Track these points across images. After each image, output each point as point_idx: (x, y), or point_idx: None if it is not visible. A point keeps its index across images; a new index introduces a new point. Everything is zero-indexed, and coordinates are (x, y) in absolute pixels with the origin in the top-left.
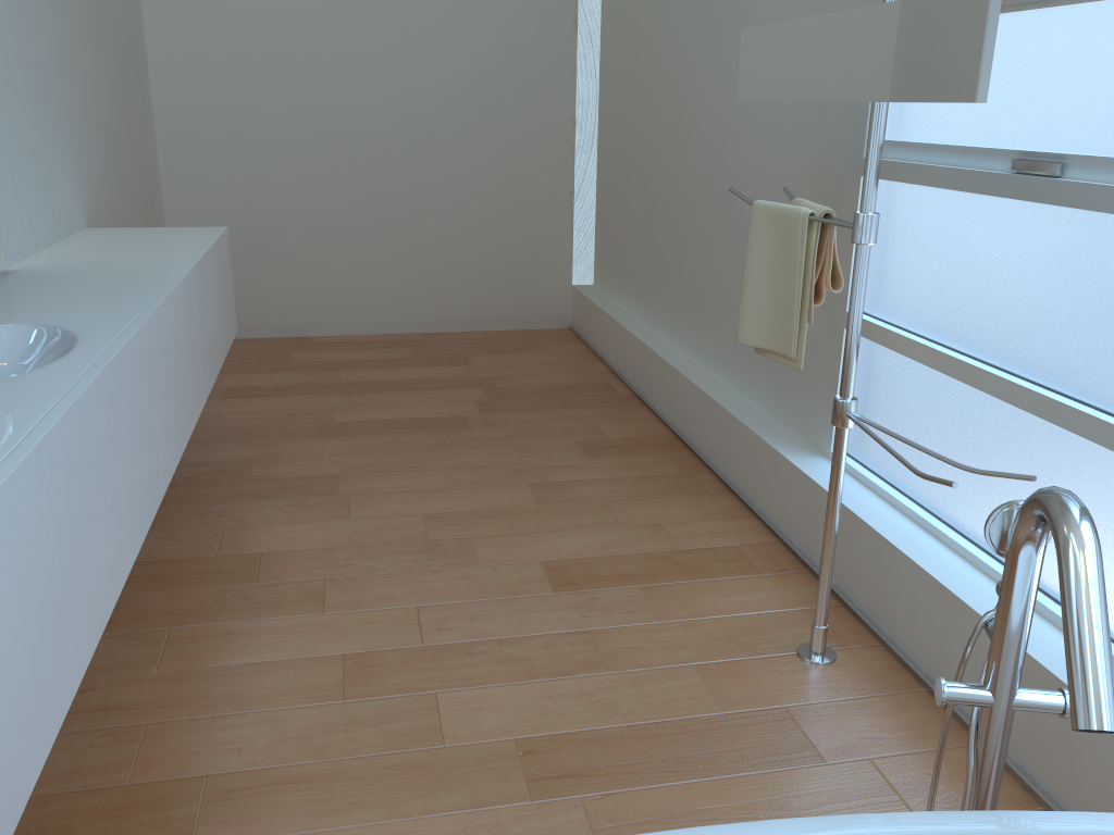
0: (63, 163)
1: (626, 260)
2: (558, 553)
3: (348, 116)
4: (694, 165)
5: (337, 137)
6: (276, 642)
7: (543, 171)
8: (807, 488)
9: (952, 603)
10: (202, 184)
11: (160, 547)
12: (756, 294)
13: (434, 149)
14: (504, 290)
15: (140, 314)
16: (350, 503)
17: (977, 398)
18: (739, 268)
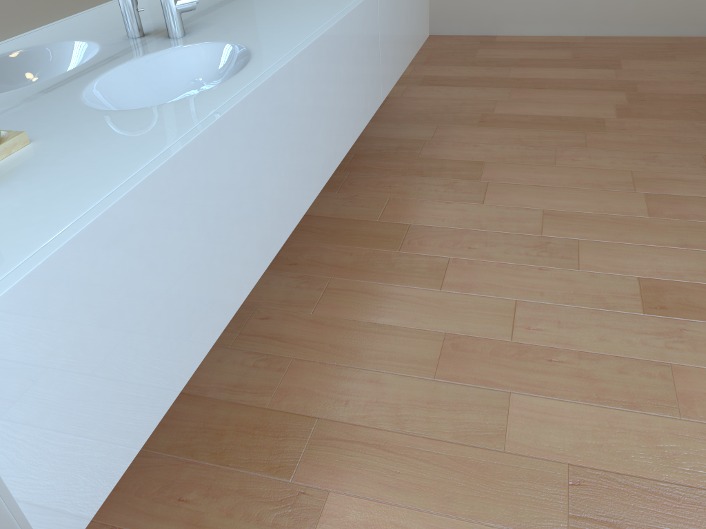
0: None
1: None
2: (657, 272)
3: None
4: None
5: None
6: (399, 308)
7: None
8: None
9: None
10: None
11: (343, 207)
12: None
13: None
14: (666, 0)
15: (310, 36)
16: (487, 190)
17: None
18: None
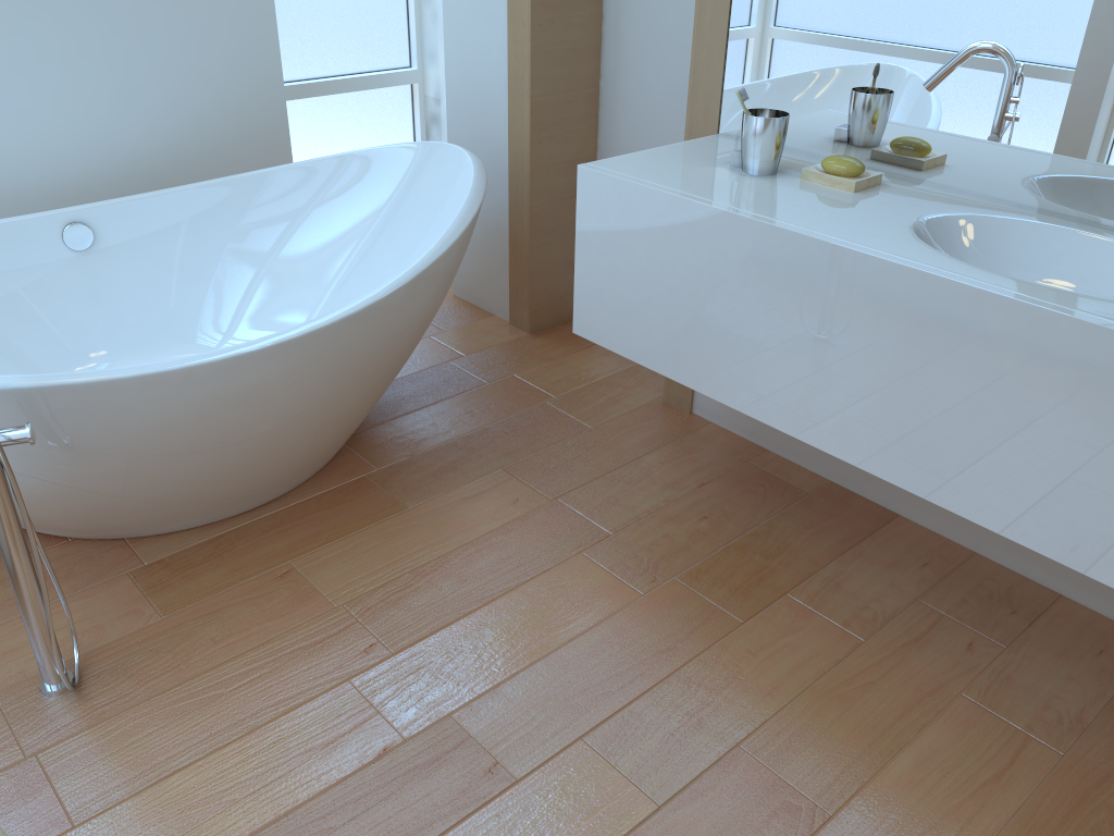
0: None
1: None
2: None
3: None
4: None
5: None
6: (926, 795)
7: None
8: None
9: None
10: None
11: None
12: None
13: None
14: None
15: None
16: None
17: None
18: None
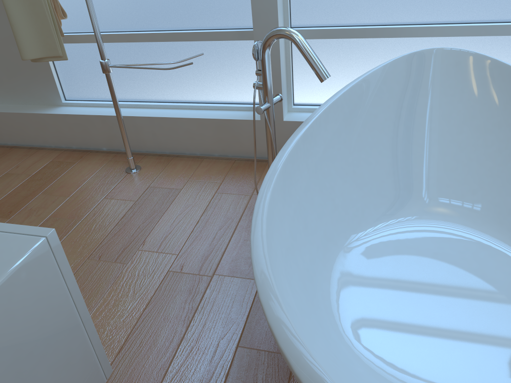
0: None
1: None
2: None
3: None
4: None
5: None
6: None
7: None
8: (69, 119)
9: (171, 121)
10: None
11: None
12: (25, 32)
13: None
14: None
15: None
16: None
17: (132, 47)
18: None
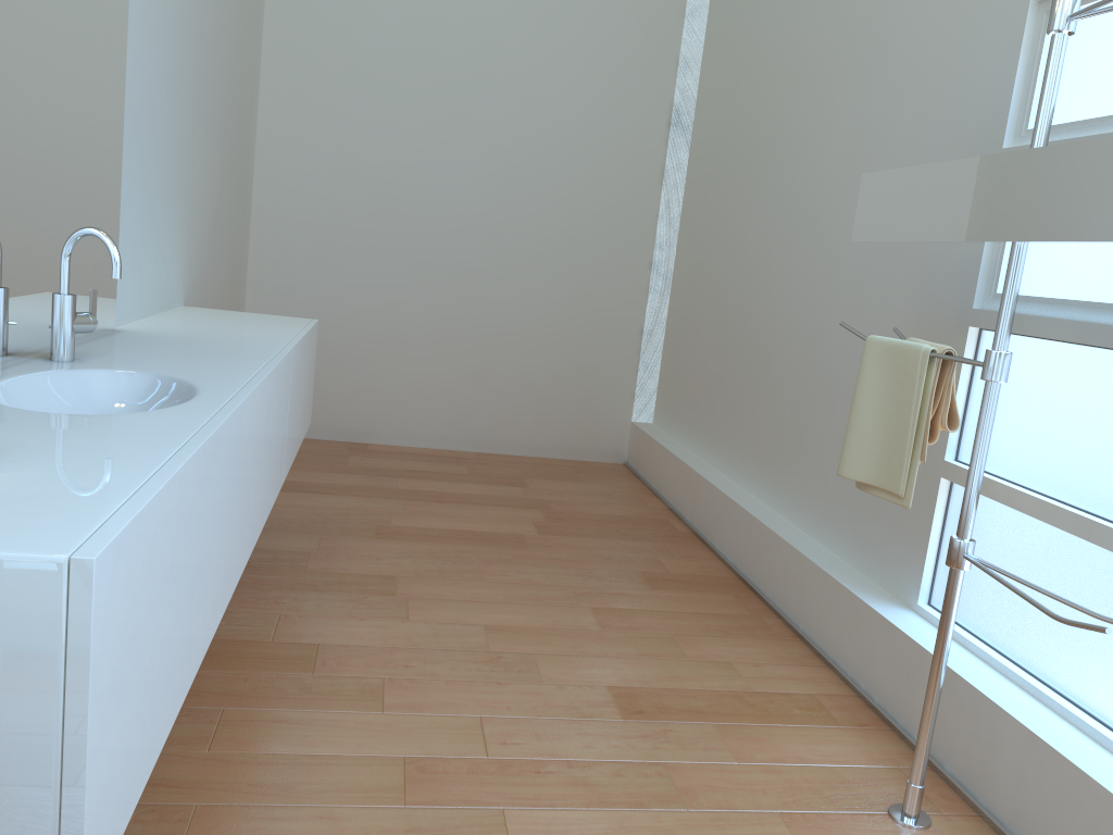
0: (175, 240)
1: (692, 400)
2: (625, 680)
3: (435, 236)
4: (778, 311)
5: (422, 254)
6: (334, 735)
7: (615, 307)
8: (894, 639)
9: (1069, 773)
10: (286, 284)
11: None
12: (865, 427)
13: (513, 275)
14: (563, 419)
15: (254, 377)
16: (409, 606)
17: (1095, 556)
18: (821, 412)
